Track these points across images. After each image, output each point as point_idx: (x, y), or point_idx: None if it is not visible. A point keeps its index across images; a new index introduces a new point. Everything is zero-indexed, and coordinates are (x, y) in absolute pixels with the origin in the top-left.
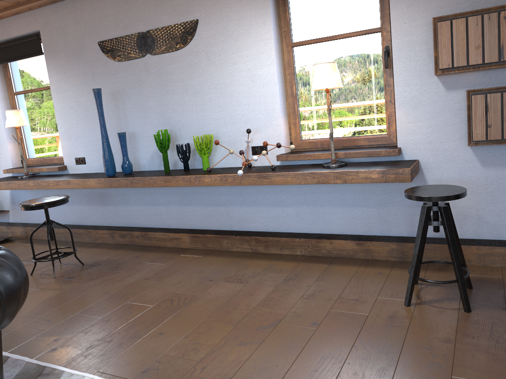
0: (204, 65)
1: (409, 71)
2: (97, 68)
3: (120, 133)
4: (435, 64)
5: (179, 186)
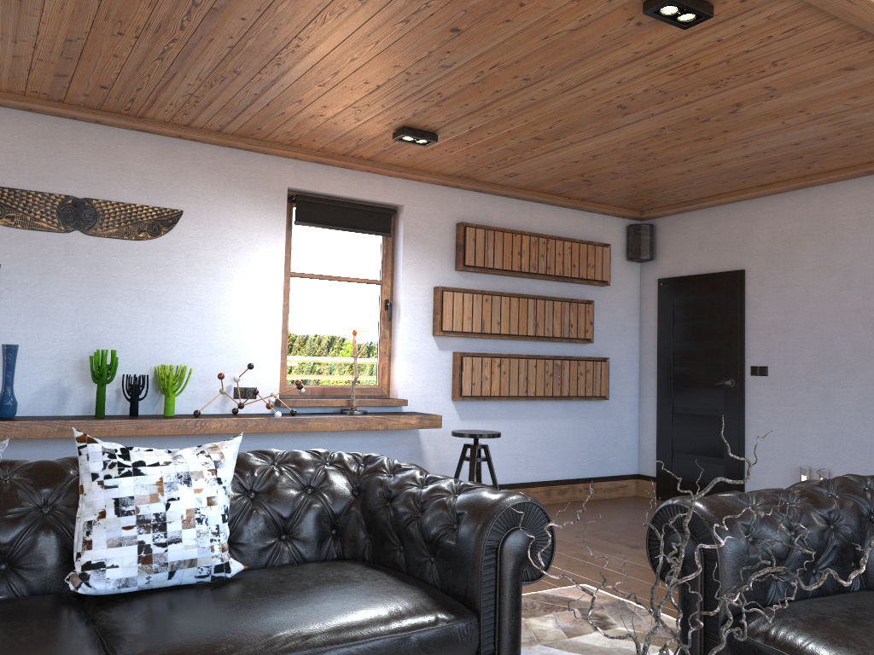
0: (180, 270)
1: (412, 327)
2: None
3: (15, 345)
4: (439, 326)
5: (162, 434)
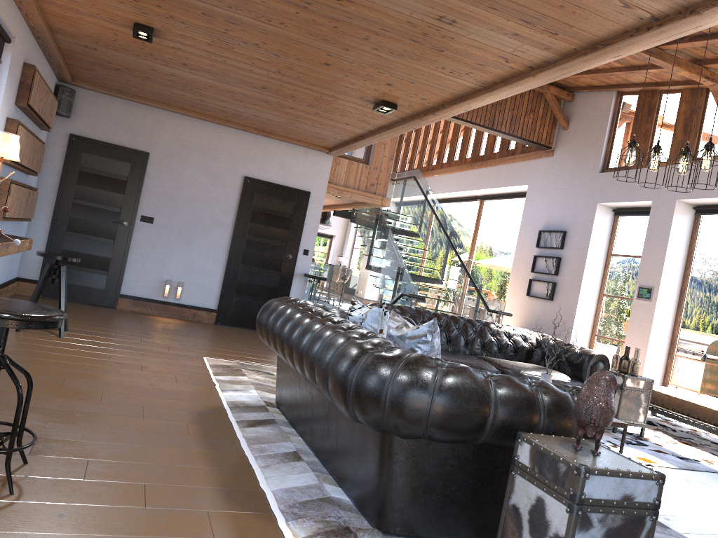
0: None
1: None
2: None
3: None
4: None
5: None
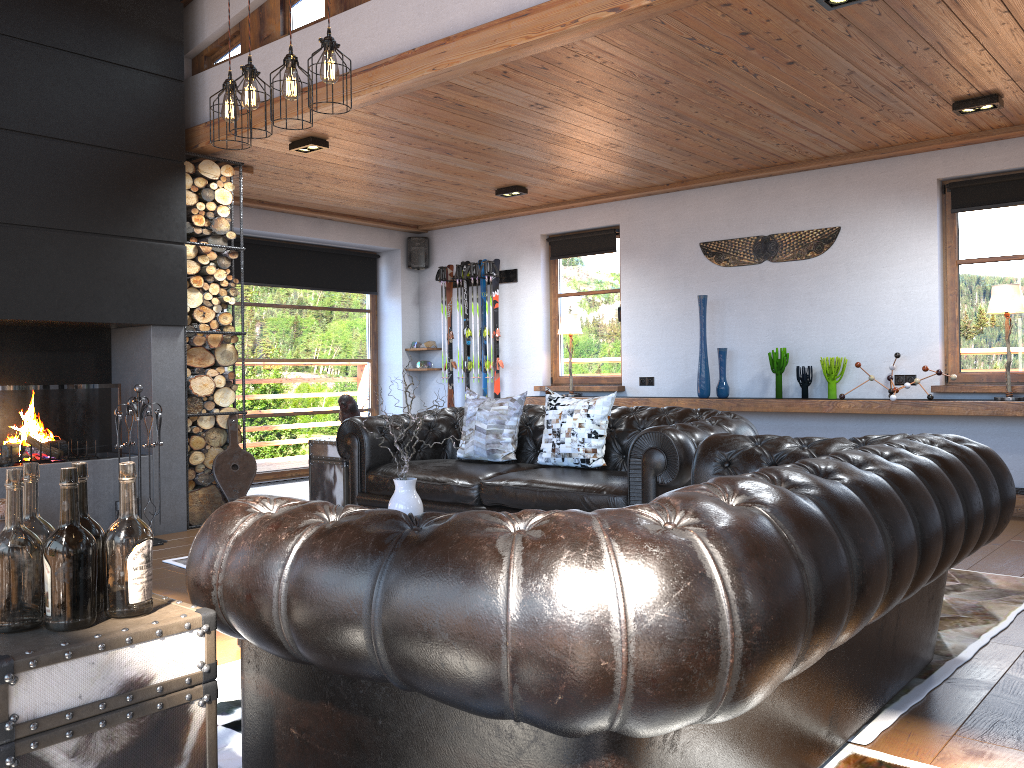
0: (841, 277)
1: None
2: (692, 273)
3: (722, 348)
4: None
5: (804, 411)
